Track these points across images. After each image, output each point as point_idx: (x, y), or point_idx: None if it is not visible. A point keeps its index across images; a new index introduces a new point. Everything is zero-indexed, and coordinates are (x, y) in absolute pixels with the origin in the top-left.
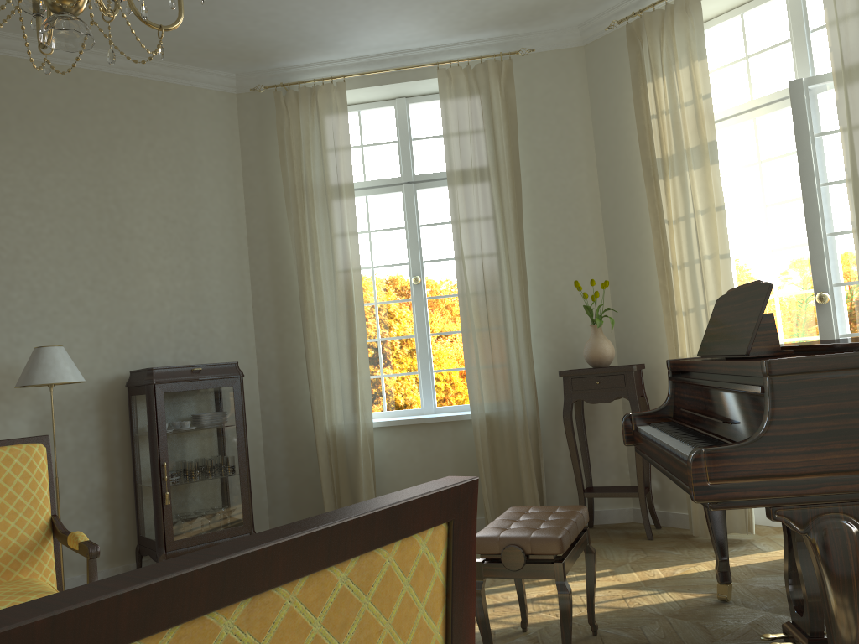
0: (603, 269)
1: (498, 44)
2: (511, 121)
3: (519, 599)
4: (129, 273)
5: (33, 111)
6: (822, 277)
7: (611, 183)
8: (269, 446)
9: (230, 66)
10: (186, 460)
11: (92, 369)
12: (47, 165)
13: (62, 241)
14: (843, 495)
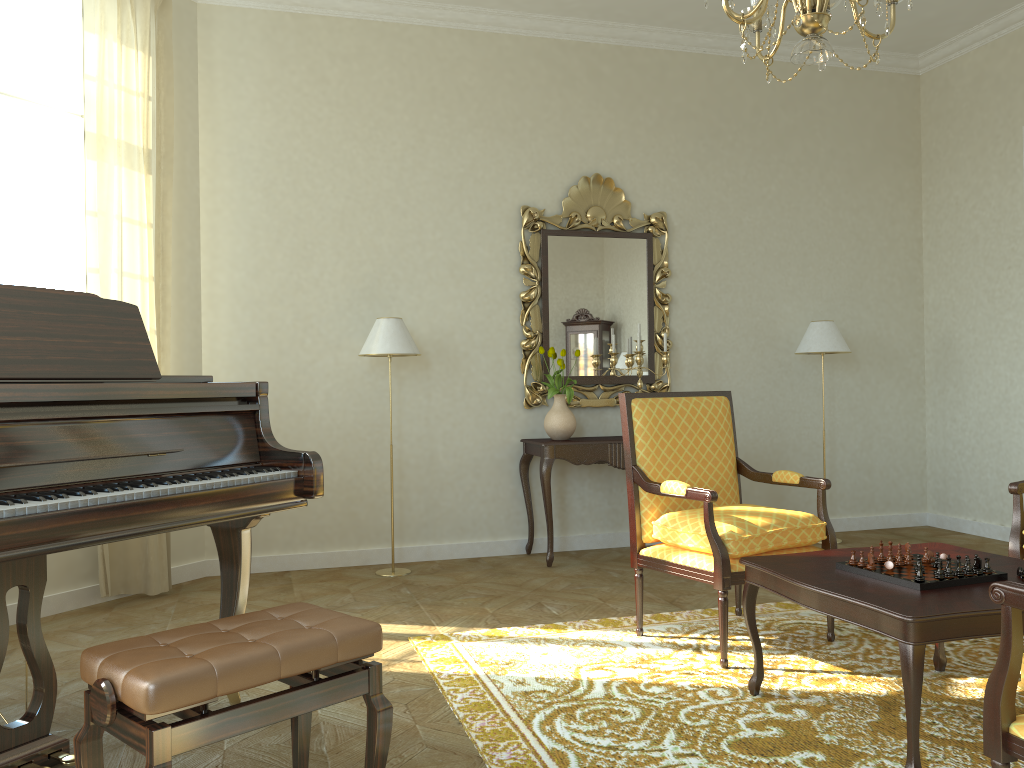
0: None
1: None
2: None
3: None
4: None
5: None
6: None
7: None
8: None
9: None
10: None
11: None
12: None
13: None
14: None
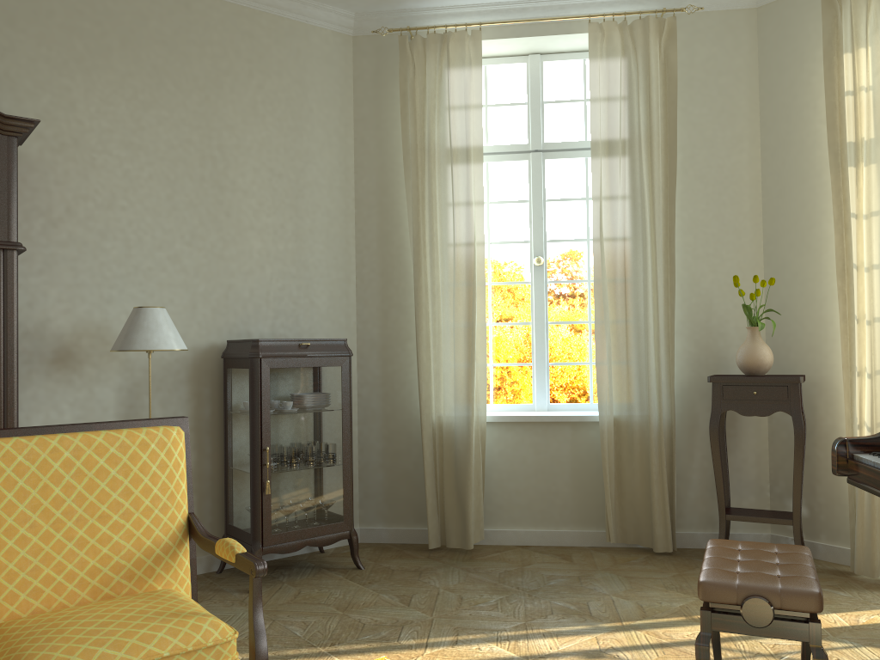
0: (758, 264)
1: None
2: (669, 88)
3: (714, 647)
4: (230, 230)
5: (137, 36)
6: None
7: (777, 167)
8: (364, 433)
9: (352, 3)
10: (289, 446)
11: (186, 335)
12: (149, 100)
13: (161, 188)
14: None
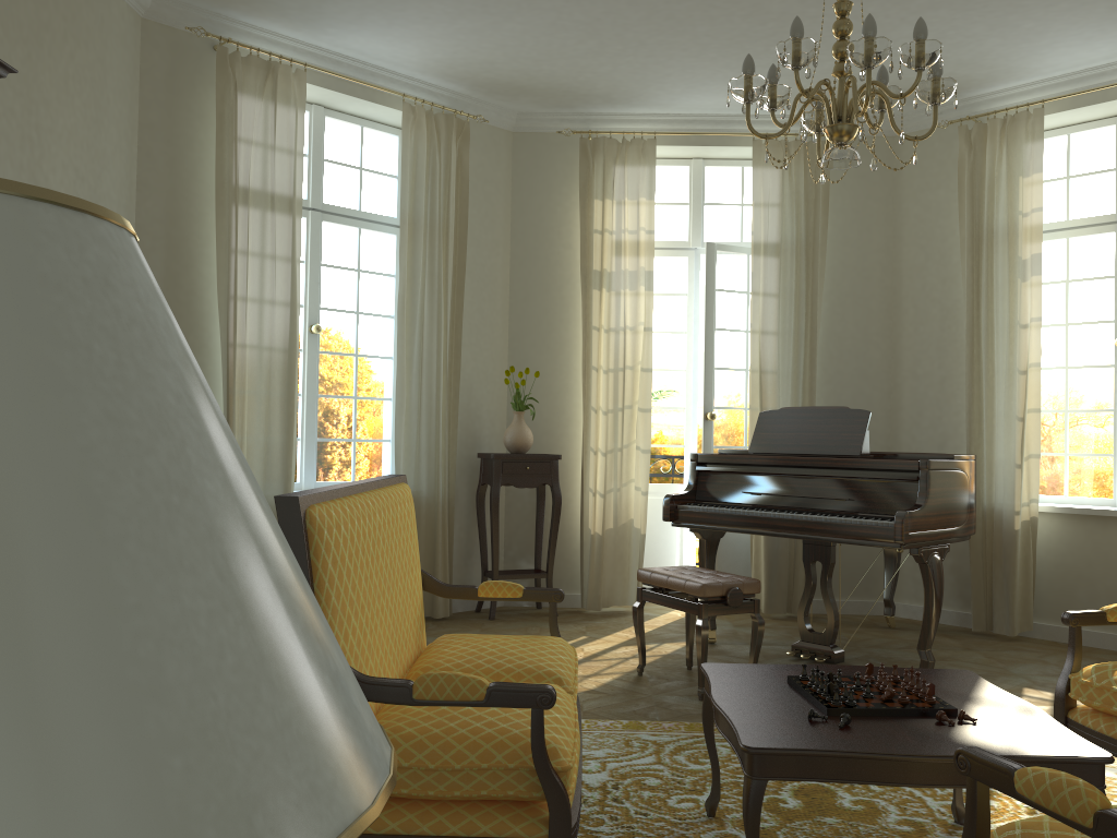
0: (505, 357)
1: (450, 98)
2: (462, 186)
3: (642, 647)
4: None
5: None
6: (710, 400)
7: (524, 275)
8: None
9: None
10: None
11: None
12: None
13: None
14: (939, 541)
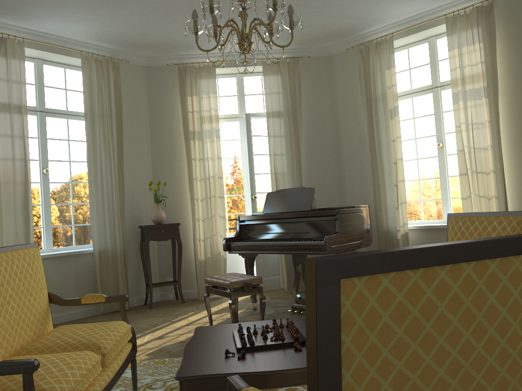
0: (151, 177)
1: (109, 51)
2: (118, 94)
3: (210, 316)
4: None
5: None
6: (253, 189)
7: (157, 136)
8: None
9: None
10: None
11: None
12: None
13: None
14: (350, 248)
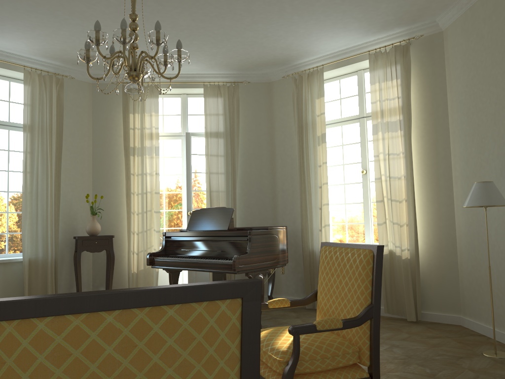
0: (90, 189)
1: (54, 67)
2: (60, 108)
3: None
4: None
5: None
6: (190, 205)
7: (99, 150)
8: None
9: None
10: None
11: None
12: None
13: None
14: (261, 268)
